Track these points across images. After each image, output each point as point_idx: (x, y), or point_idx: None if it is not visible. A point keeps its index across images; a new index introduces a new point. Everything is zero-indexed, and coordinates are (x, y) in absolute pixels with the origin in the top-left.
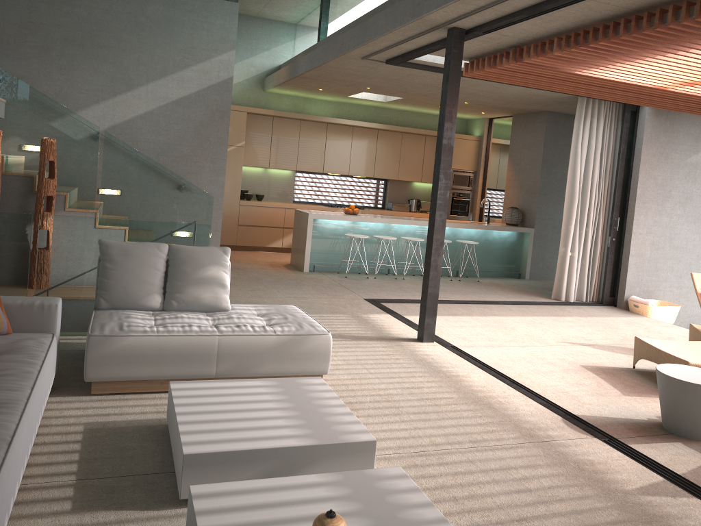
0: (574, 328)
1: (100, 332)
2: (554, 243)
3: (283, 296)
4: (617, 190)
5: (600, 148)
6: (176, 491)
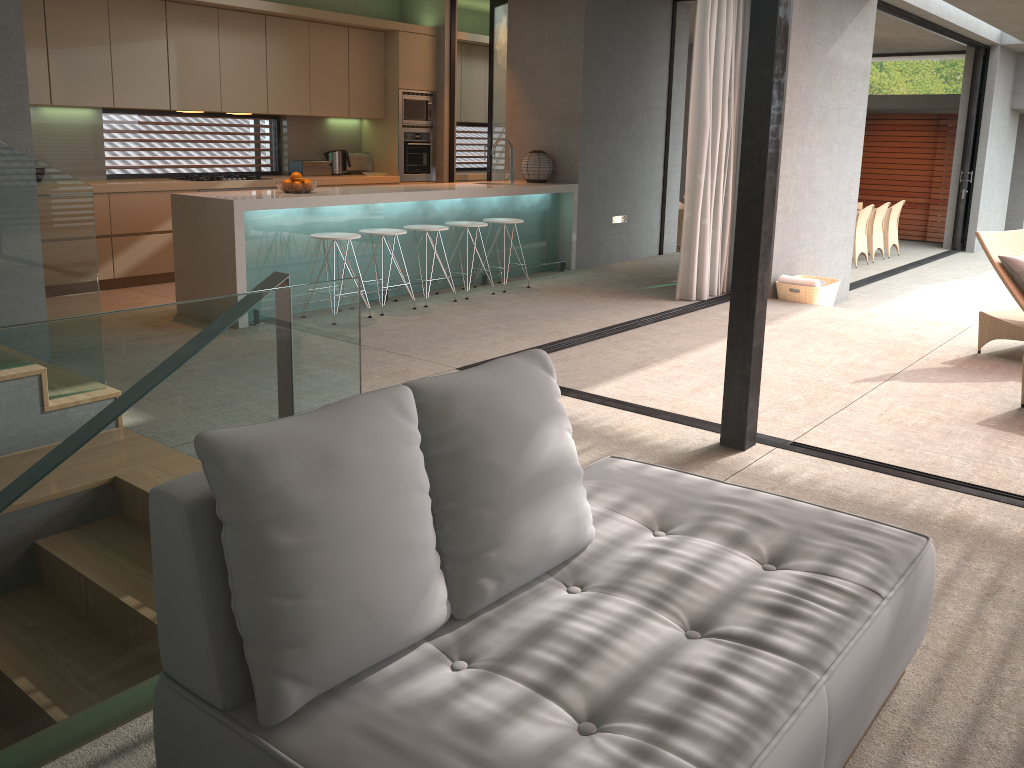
0: (808, 349)
1: None
2: (602, 205)
3: None
4: None
5: (731, 39)
6: None
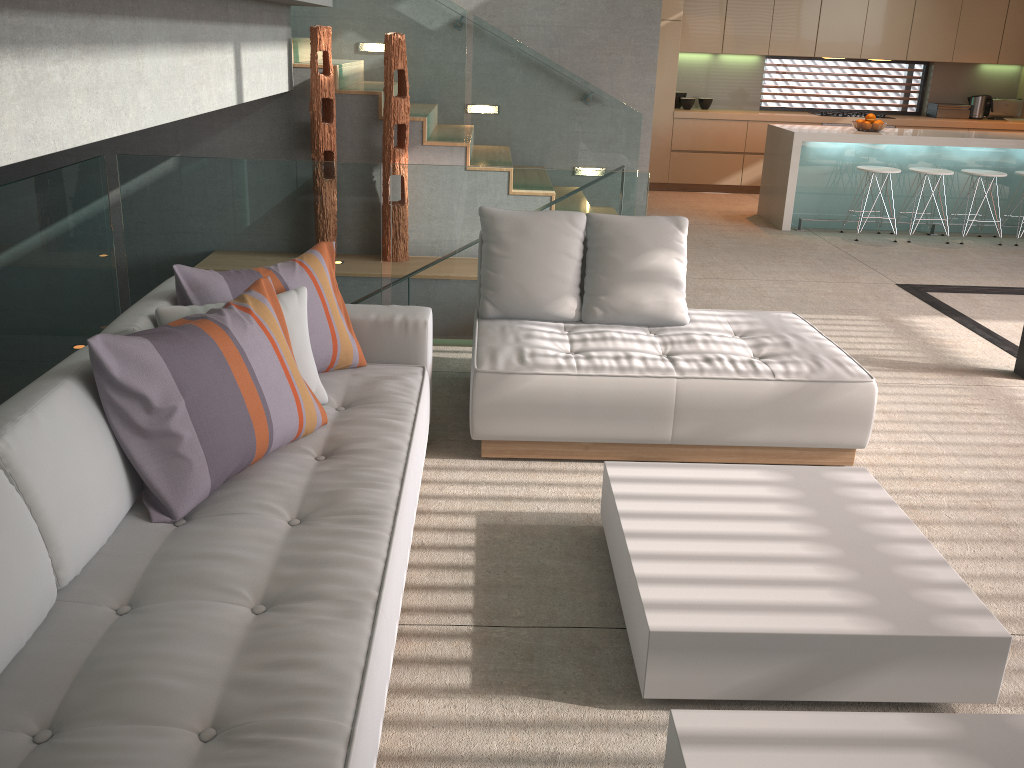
0: None
1: (491, 366)
2: None
3: (755, 278)
4: None
5: None
6: (631, 671)
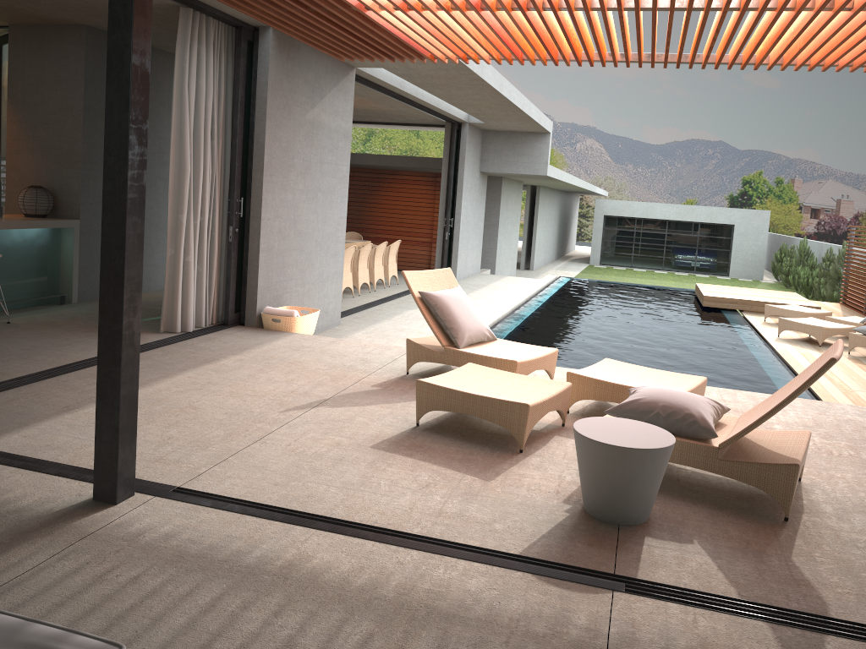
0: (260, 378)
1: None
2: None
3: None
4: (238, 158)
5: (212, 94)
6: None
